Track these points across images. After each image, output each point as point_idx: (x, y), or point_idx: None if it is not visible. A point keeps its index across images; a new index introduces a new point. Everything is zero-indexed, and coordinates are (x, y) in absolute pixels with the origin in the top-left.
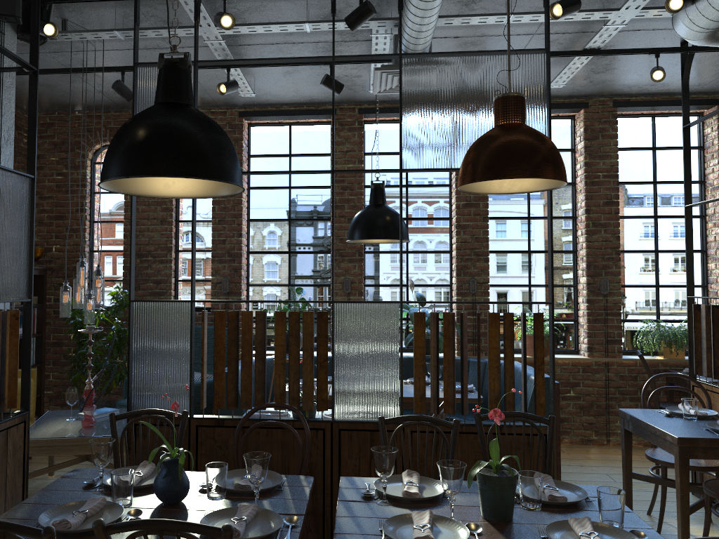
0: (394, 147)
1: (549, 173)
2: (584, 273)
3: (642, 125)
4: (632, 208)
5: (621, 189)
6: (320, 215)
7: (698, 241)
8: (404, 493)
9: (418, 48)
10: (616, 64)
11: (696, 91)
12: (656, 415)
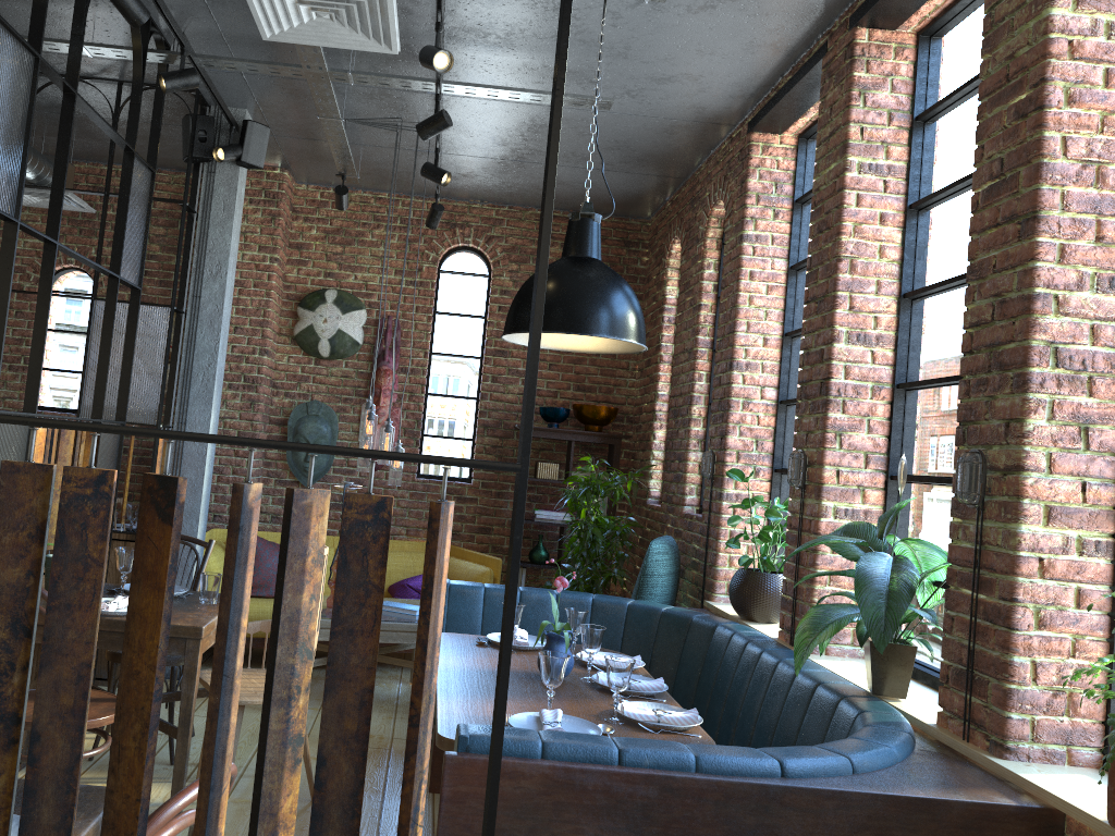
0: (970, 72)
1: None
2: None
3: None
4: None
5: None
6: None
7: None
8: None
9: None
10: None
11: None
12: None
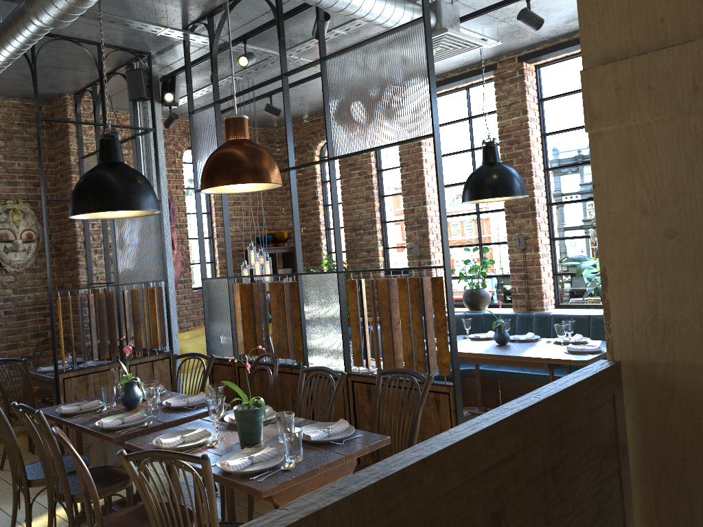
0: (572, 86)
1: (223, 181)
2: None
3: None
4: None
5: None
6: None
7: None
8: None
9: None
10: None
11: None
12: None
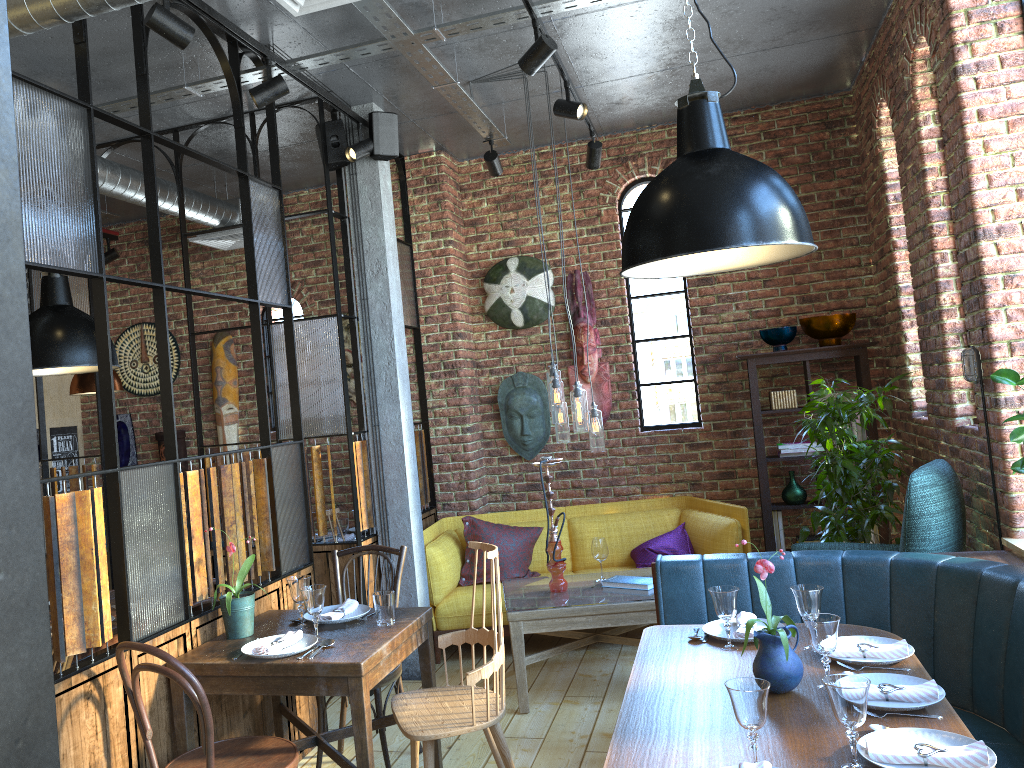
0: None
1: None
2: None
3: None
4: None
5: None
6: None
7: None
8: None
9: None
10: None
11: None
12: None
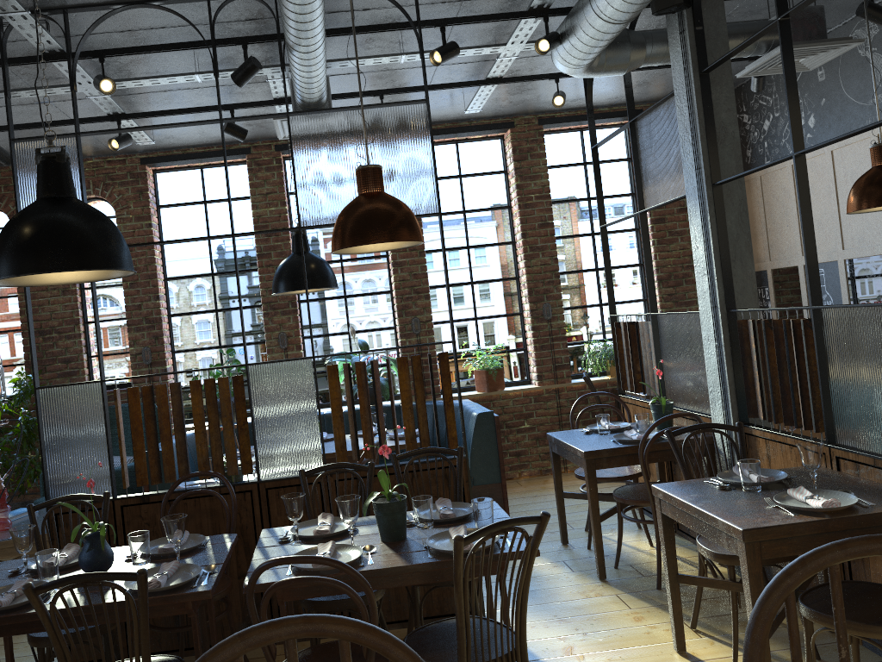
0: None
1: (402, 236)
2: (527, 300)
3: (571, 140)
4: (570, 227)
5: (556, 209)
6: (246, 266)
7: (636, 255)
8: (317, 532)
9: (313, 96)
10: (528, 85)
11: (617, 103)
12: (576, 435)
